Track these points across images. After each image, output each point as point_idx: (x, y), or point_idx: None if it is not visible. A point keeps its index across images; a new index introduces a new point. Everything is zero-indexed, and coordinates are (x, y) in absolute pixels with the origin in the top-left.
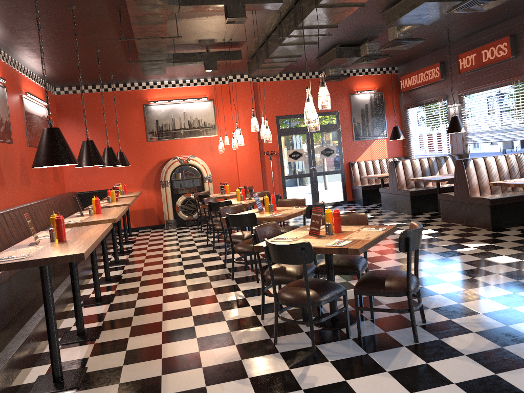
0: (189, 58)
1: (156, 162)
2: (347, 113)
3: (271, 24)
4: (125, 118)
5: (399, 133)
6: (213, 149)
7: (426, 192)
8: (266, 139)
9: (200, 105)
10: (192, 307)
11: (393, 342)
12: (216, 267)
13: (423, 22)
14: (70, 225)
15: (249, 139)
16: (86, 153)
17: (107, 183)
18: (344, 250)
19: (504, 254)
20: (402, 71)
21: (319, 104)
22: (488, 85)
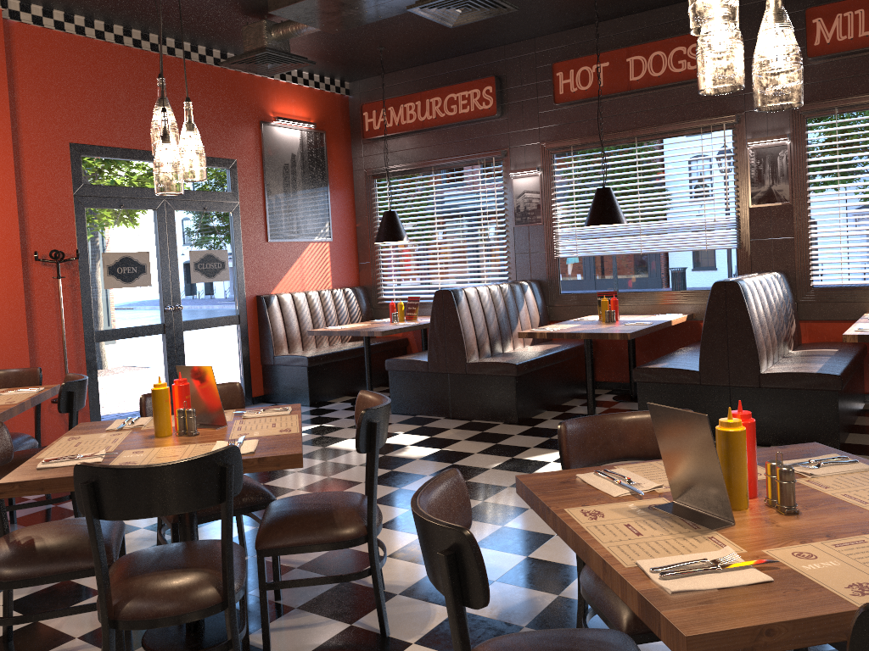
0: None
1: None
2: (254, 170)
3: None
4: None
5: (402, 228)
6: None
7: (538, 366)
8: (794, 81)
9: None
10: None
11: None
12: None
13: None
14: None
15: None
16: None
17: None
18: None
19: None
20: (367, 93)
21: None
22: (638, 132)
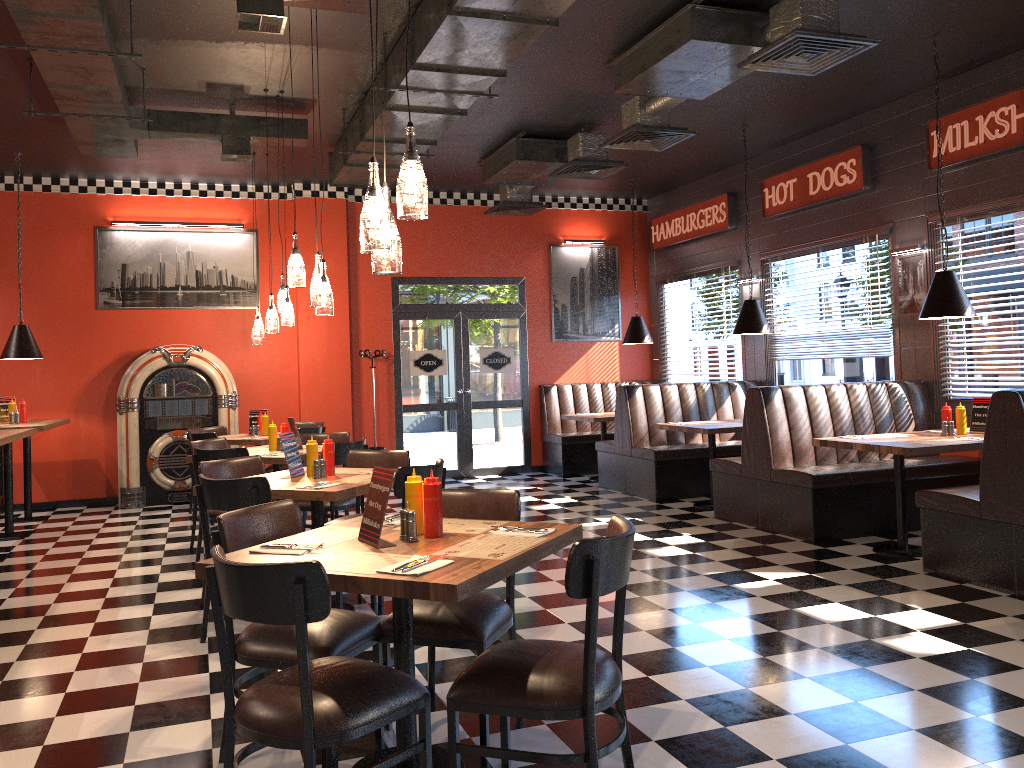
0: (186, 123)
1: (114, 356)
2: (541, 284)
3: (368, 63)
4: (50, 255)
5: (643, 331)
6: (248, 336)
7: (688, 455)
8: (319, 306)
9: (227, 239)
10: (58, 719)
11: None
12: (182, 607)
13: (692, 91)
14: None
15: (330, 321)
16: None
17: None
18: (419, 588)
19: (837, 598)
20: (657, 209)
21: (398, 203)
22: (818, 243)
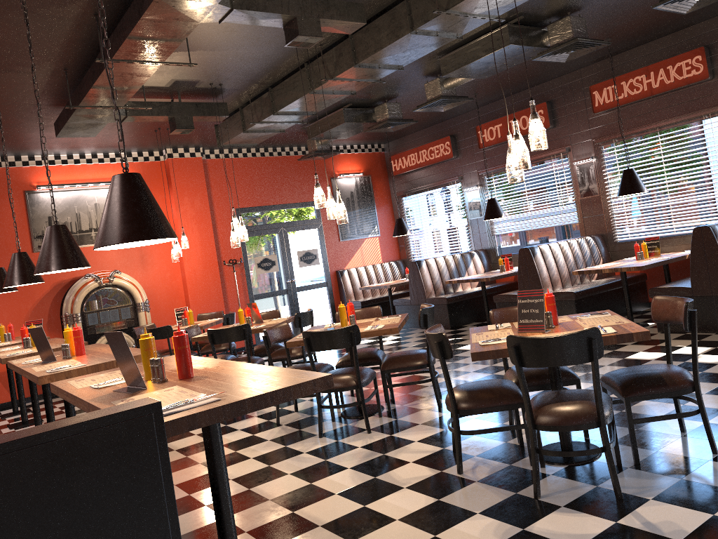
0: (151, 109)
1: (51, 285)
2: None
3: (293, 64)
4: None
5: (406, 227)
6: (145, 259)
7: (464, 298)
8: (341, 218)
9: None
10: (316, 483)
11: (688, 459)
12: (264, 427)
13: (483, 74)
14: (76, 372)
15: (202, 242)
16: (60, 246)
17: None
18: (626, 336)
19: (637, 350)
20: (393, 149)
21: (533, 142)
22: None
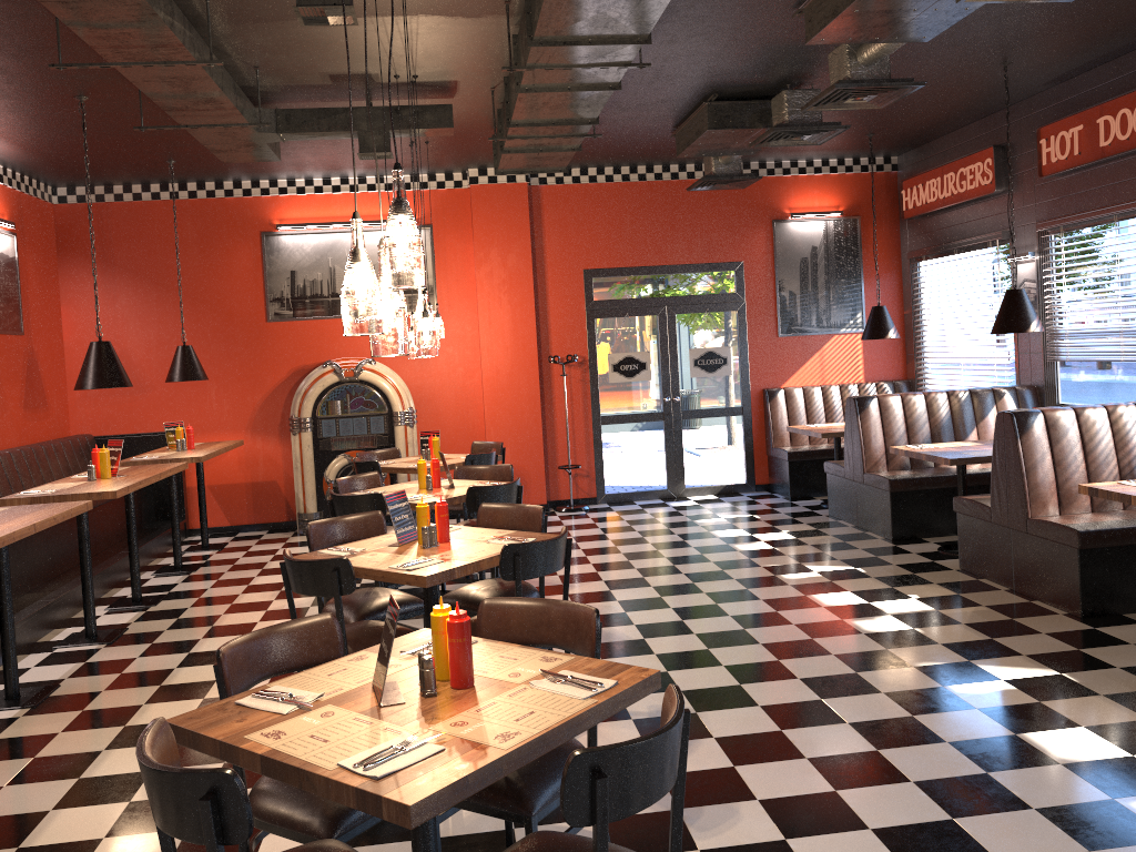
0: (317, 121)
1: (288, 371)
2: (763, 268)
3: (501, 36)
4: (218, 265)
5: (887, 324)
6: None
7: (934, 484)
8: (420, 347)
9: None
10: (105, 842)
11: None
12: None
13: (910, 33)
14: None
15: (515, 324)
16: None
17: (169, 418)
18: (371, 800)
19: (1086, 720)
20: (909, 168)
21: (383, 272)
22: (1112, 210)
